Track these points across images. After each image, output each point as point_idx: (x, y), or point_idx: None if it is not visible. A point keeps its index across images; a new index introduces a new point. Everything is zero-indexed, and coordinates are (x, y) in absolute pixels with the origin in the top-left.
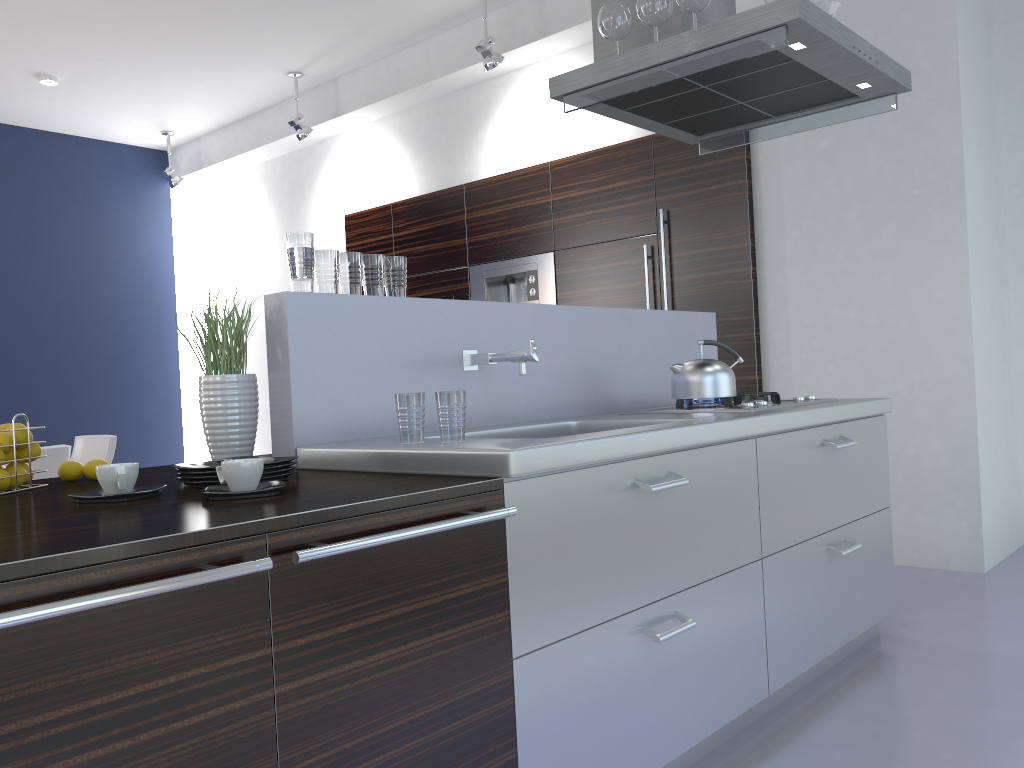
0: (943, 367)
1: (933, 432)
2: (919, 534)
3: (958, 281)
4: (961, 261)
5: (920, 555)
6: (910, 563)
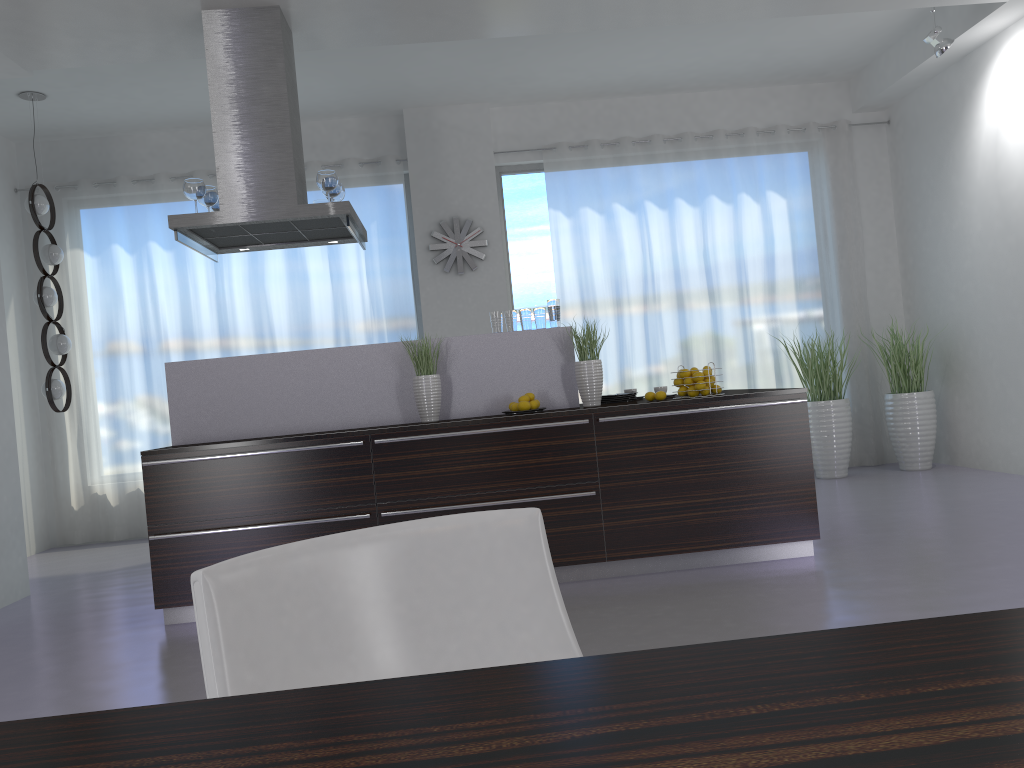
0: (4, 433)
1: (4, 487)
2: (3, 577)
3: (5, 365)
4: (5, 350)
5: (5, 595)
6: (1, 605)
